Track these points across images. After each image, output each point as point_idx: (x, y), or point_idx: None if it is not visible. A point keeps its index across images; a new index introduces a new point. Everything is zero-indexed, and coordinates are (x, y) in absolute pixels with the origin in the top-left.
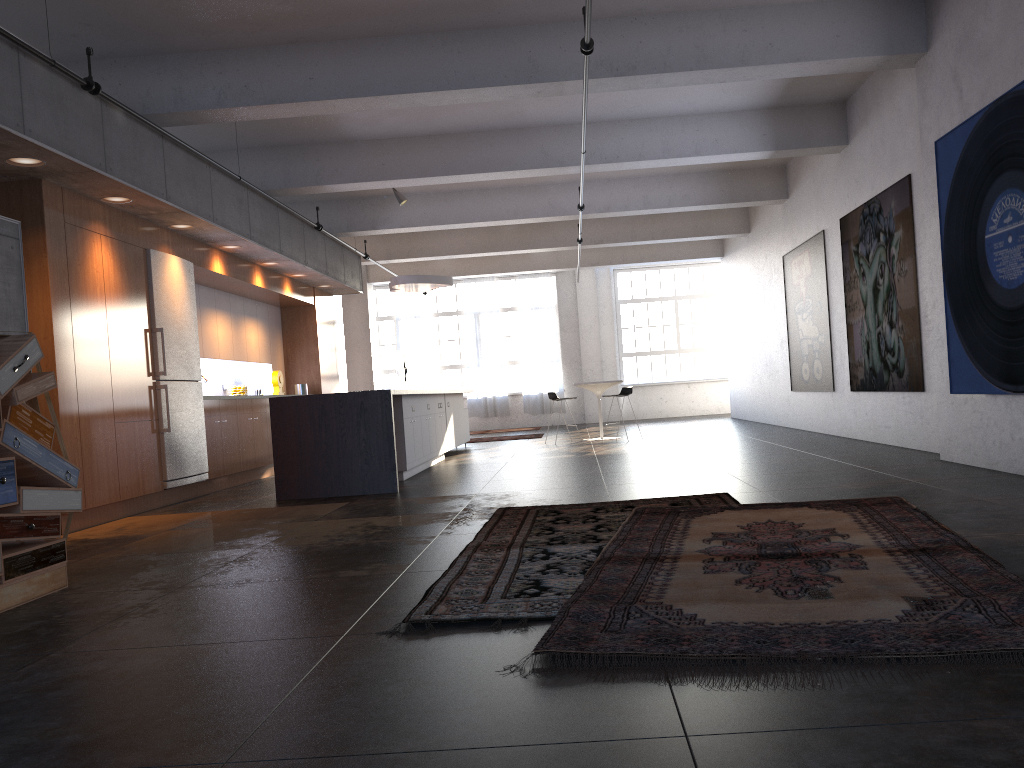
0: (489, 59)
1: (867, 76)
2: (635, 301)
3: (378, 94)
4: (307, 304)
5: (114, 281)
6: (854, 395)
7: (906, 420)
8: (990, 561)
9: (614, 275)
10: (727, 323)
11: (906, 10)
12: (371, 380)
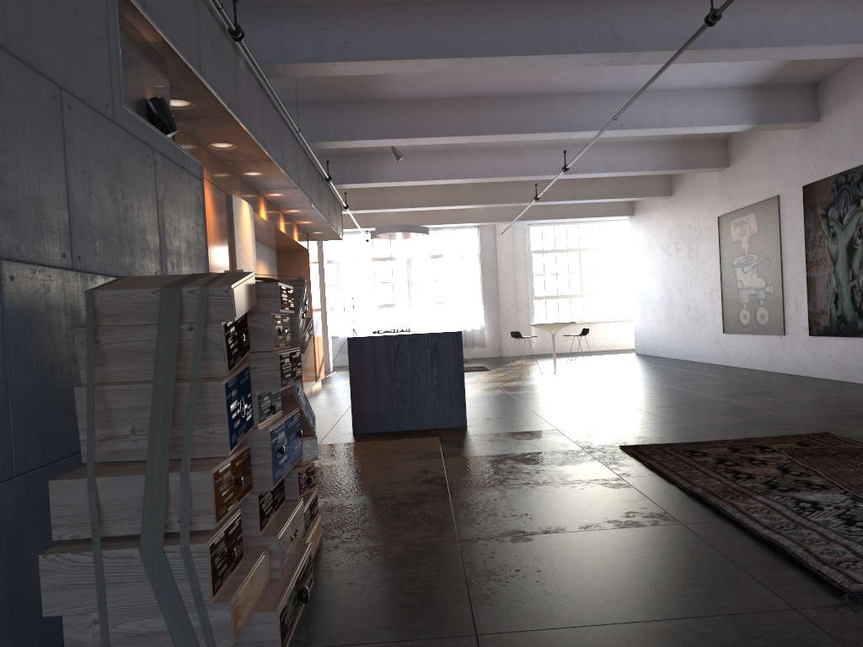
0: (575, 28)
1: (852, 62)
2: (545, 252)
3: (471, 56)
4: (302, 248)
5: (213, 224)
6: (813, 339)
7: None
8: None
9: (527, 229)
10: (635, 273)
11: None
12: (325, 317)
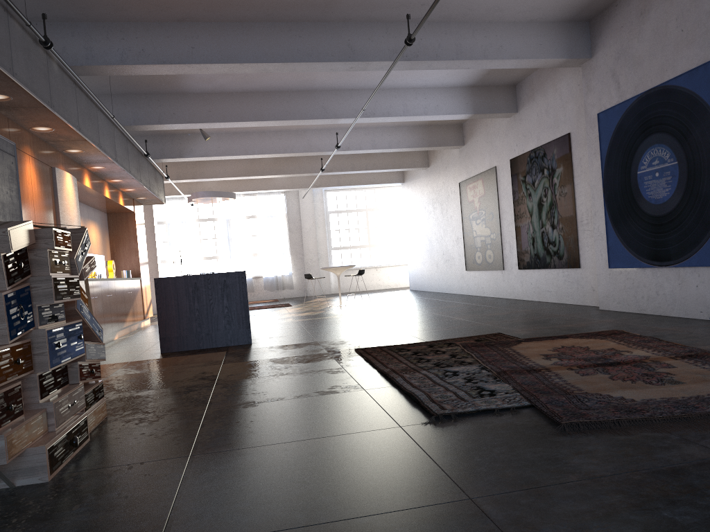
0: (321, 43)
1: (535, 70)
2: (339, 212)
3: (243, 62)
4: (129, 211)
5: (37, 191)
6: (521, 272)
7: (565, 286)
8: None
9: (325, 194)
10: (407, 227)
11: (579, 31)
12: (156, 268)
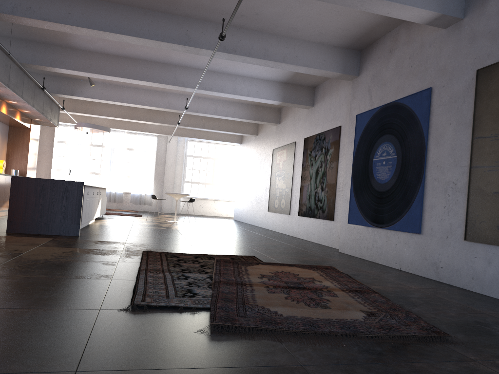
0: (166, 28)
1: (327, 79)
2: (195, 156)
3: (105, 31)
4: (26, 127)
5: None
6: (299, 217)
7: (323, 232)
8: (385, 298)
9: (186, 142)
10: (238, 175)
11: (353, 56)
12: (50, 173)
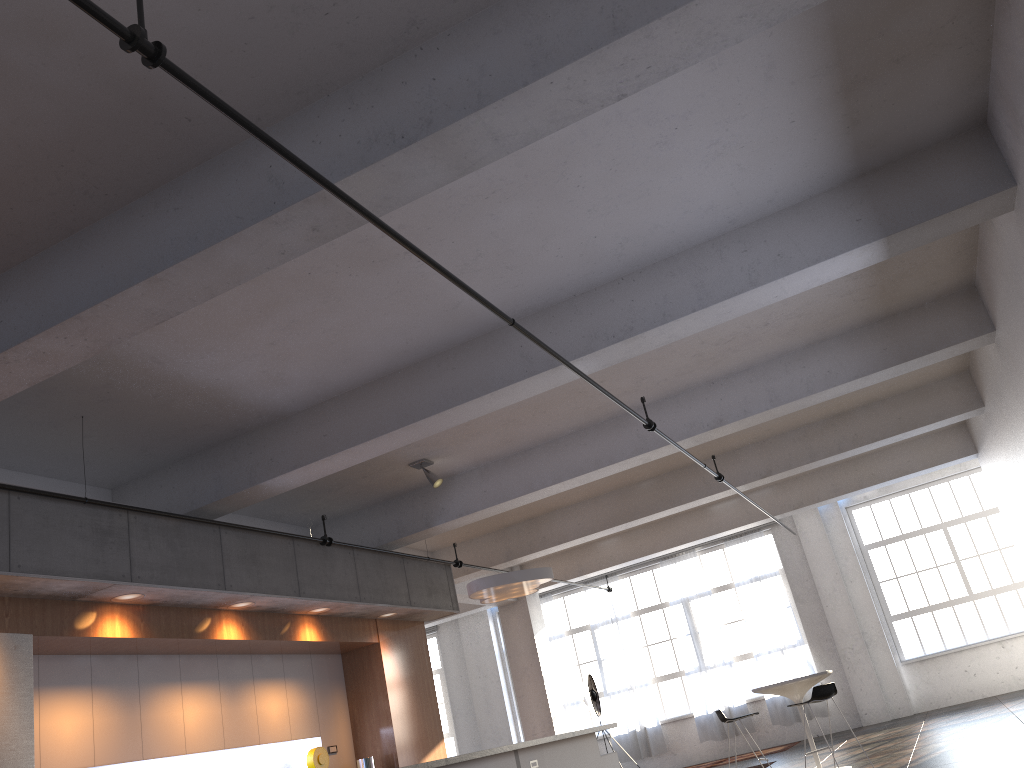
0: (216, 201)
1: (987, 47)
2: (887, 541)
3: (76, 312)
4: (367, 643)
5: None
6: None
7: None
8: None
9: (849, 514)
10: (1016, 544)
11: None
12: (549, 716)
